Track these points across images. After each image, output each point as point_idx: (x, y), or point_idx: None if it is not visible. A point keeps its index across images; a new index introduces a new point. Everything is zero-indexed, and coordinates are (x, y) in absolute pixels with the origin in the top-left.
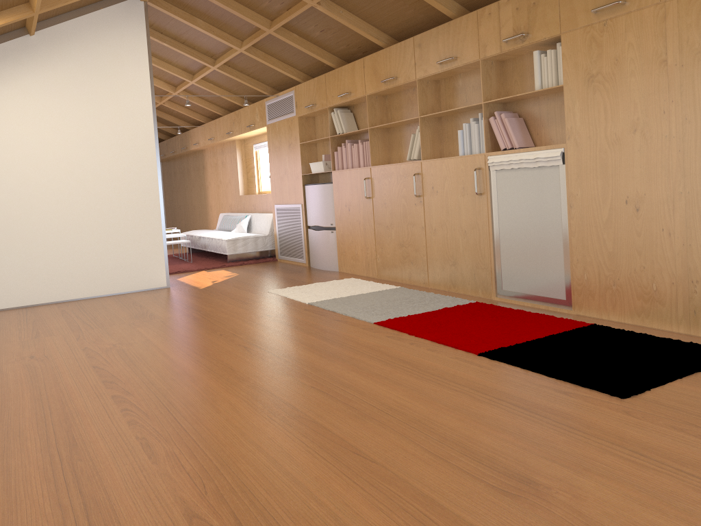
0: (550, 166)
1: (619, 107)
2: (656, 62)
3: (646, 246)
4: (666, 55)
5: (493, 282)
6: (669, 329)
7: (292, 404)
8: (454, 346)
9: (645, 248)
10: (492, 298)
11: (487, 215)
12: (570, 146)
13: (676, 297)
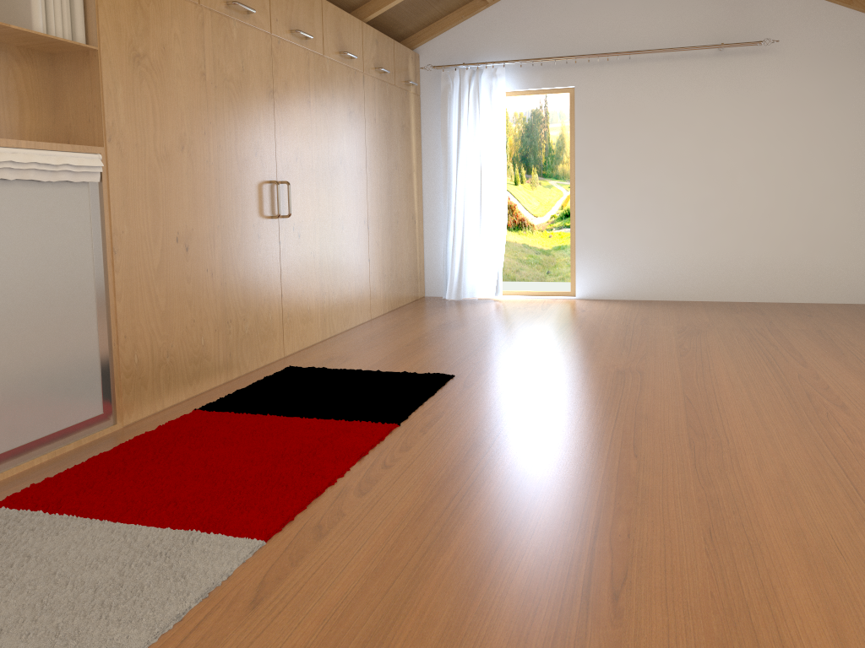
0: (74, 182)
1: (167, 113)
2: (197, 72)
3: (195, 294)
4: (205, 68)
5: None
6: (214, 385)
7: (687, 446)
8: (379, 440)
9: (195, 296)
10: None
11: None
12: (112, 154)
13: (218, 345)
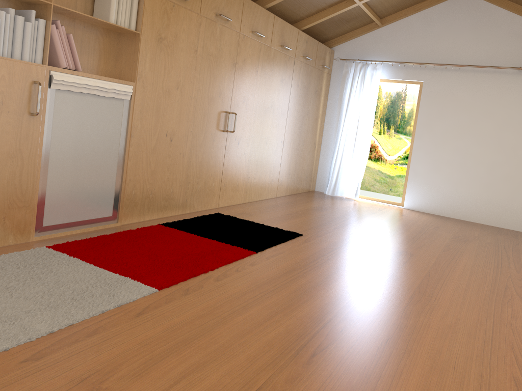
0: (117, 98)
1: (172, 69)
2: (193, 49)
3: (172, 164)
4: (197, 47)
5: (35, 220)
6: (174, 214)
7: (409, 297)
8: (241, 257)
9: (171, 166)
10: (29, 241)
11: (39, 141)
12: (138, 86)
13: (180, 194)
